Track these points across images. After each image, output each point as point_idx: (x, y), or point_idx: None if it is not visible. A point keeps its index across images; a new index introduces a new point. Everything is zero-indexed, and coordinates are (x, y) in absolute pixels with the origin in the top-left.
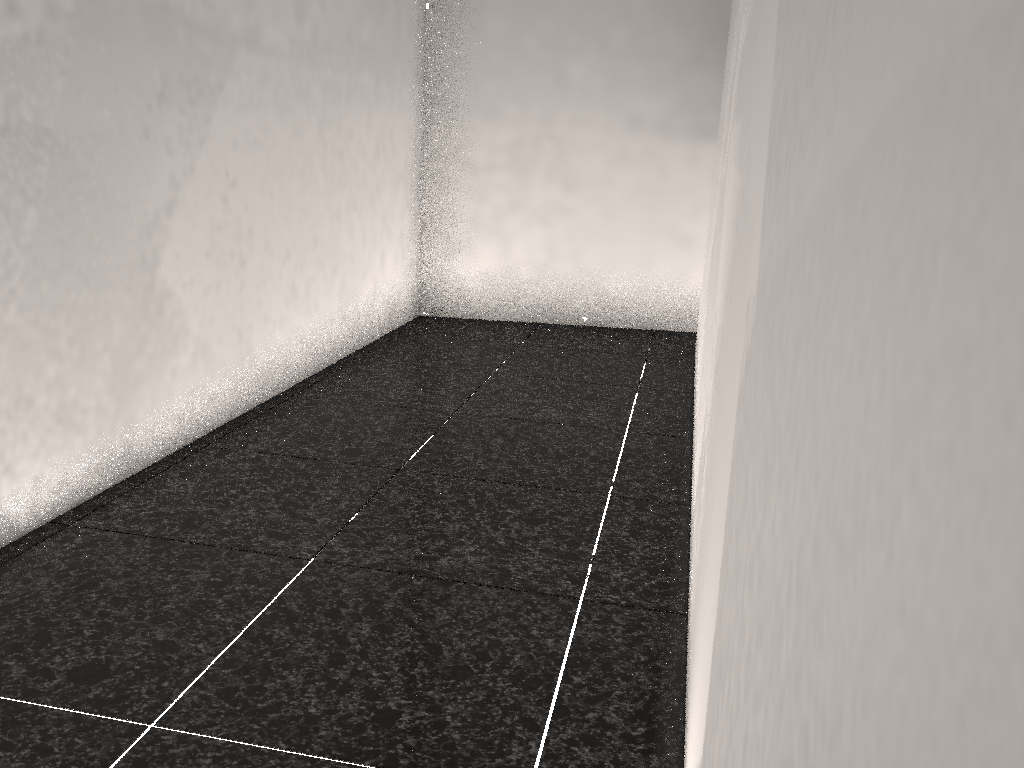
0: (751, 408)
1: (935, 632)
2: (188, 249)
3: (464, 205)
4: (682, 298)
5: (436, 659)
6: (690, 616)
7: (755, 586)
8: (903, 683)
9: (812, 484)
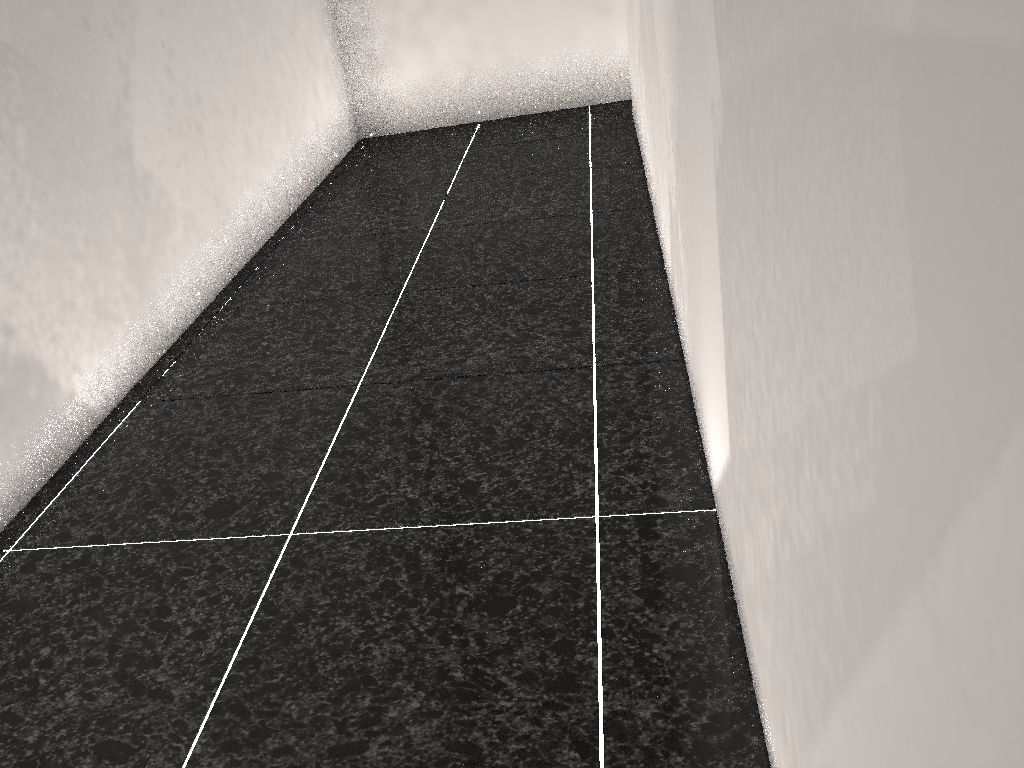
0: (734, 192)
1: (882, 314)
2: (152, 129)
3: (379, 16)
4: (611, 68)
5: (493, 438)
6: (688, 359)
7: (764, 319)
8: (871, 340)
9: (803, 250)
